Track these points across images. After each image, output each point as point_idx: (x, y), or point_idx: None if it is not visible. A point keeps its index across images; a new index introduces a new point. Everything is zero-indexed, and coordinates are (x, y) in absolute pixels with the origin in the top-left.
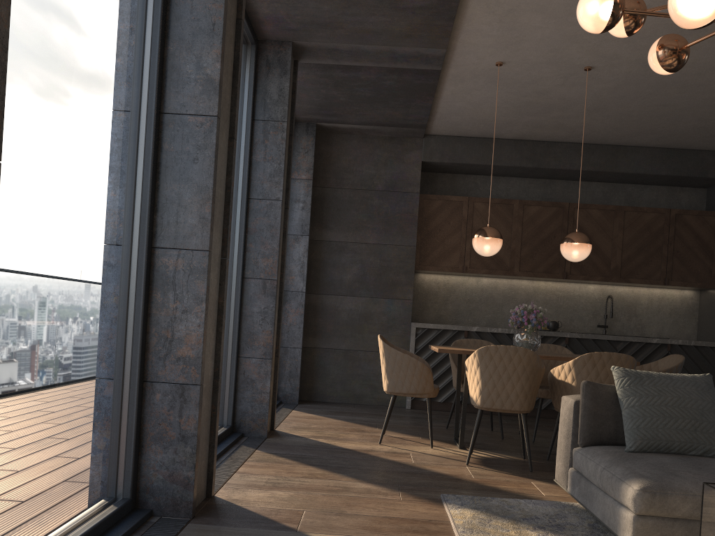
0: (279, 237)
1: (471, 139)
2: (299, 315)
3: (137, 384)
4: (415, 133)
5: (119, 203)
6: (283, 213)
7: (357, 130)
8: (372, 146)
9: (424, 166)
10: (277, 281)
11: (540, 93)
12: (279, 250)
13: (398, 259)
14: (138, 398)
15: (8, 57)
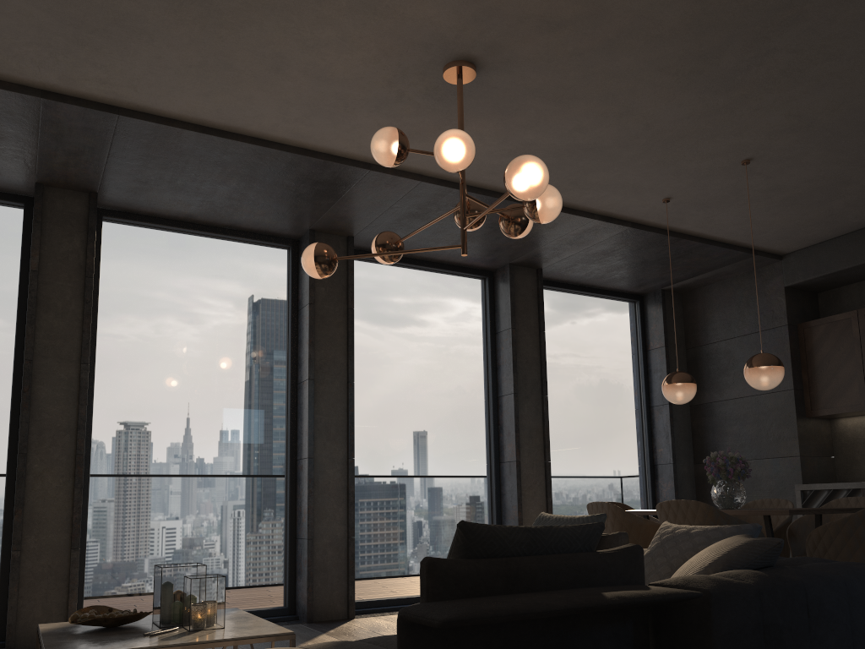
0: (514, 424)
1: (836, 239)
2: (670, 489)
3: (288, 539)
4: (760, 261)
5: (261, 441)
6: (539, 400)
7: (707, 279)
8: (732, 288)
9: (805, 288)
10: (518, 462)
11: (774, 190)
12: (518, 435)
13: (776, 408)
14: (289, 547)
15: (155, 404)
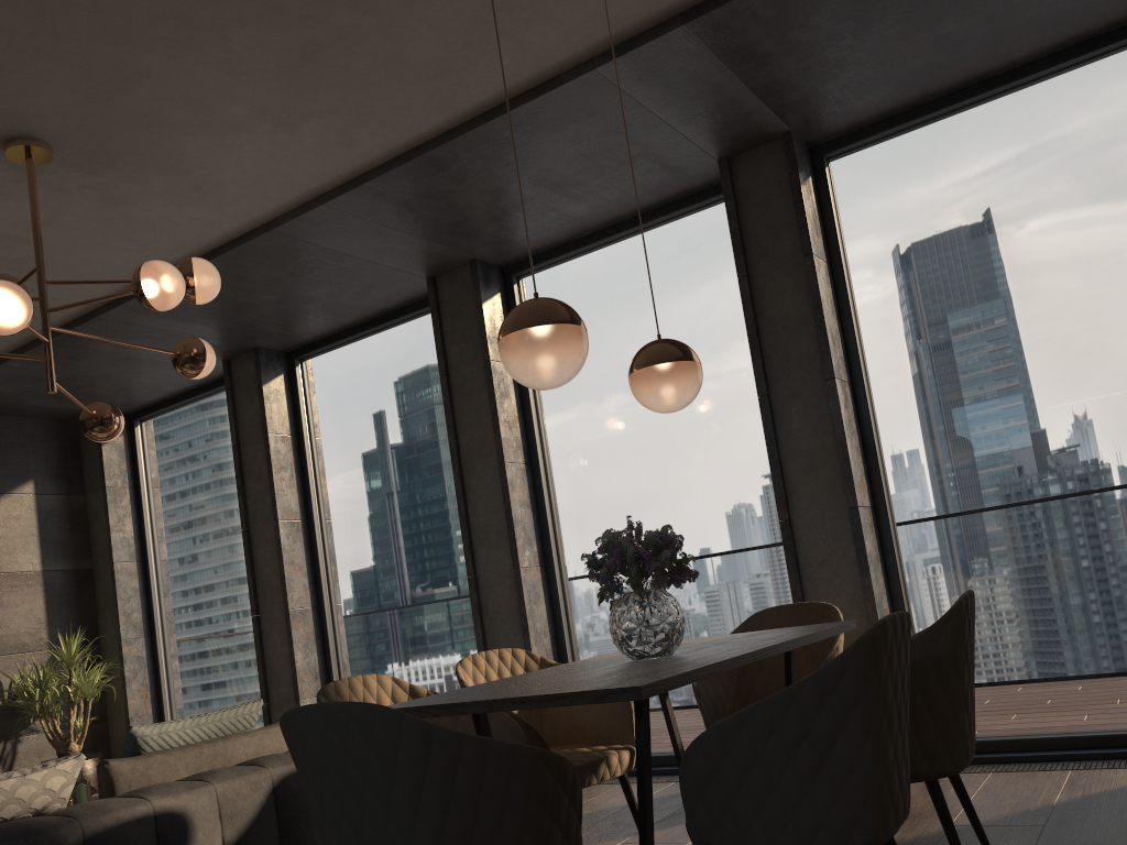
0: (767, 454)
1: None
2: None
3: None
4: None
5: (460, 558)
6: (823, 391)
7: None
8: None
9: None
10: (785, 522)
11: None
12: (777, 472)
13: None
14: None
15: (364, 538)
